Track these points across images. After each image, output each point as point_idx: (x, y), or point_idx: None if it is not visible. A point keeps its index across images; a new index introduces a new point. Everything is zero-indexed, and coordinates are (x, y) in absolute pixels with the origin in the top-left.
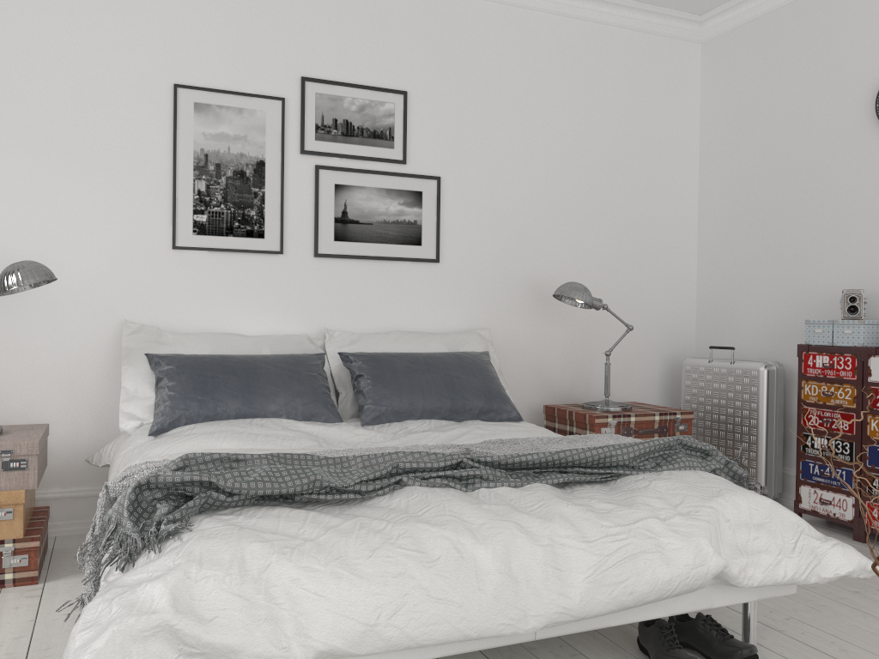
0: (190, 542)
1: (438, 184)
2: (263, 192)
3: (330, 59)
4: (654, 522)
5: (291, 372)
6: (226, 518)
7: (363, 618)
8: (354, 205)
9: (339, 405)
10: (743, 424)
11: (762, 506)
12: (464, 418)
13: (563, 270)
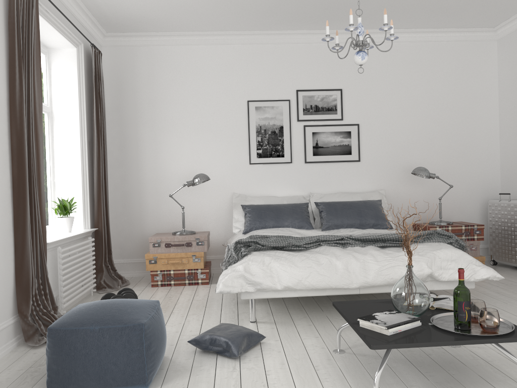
0: (249, 256)
1: (358, 127)
2: (282, 139)
3: (308, 80)
4: (405, 257)
5: (293, 210)
6: (261, 252)
7: (297, 278)
8: (320, 140)
9: (315, 223)
10: (515, 231)
11: (457, 254)
12: (366, 227)
13: (422, 160)
